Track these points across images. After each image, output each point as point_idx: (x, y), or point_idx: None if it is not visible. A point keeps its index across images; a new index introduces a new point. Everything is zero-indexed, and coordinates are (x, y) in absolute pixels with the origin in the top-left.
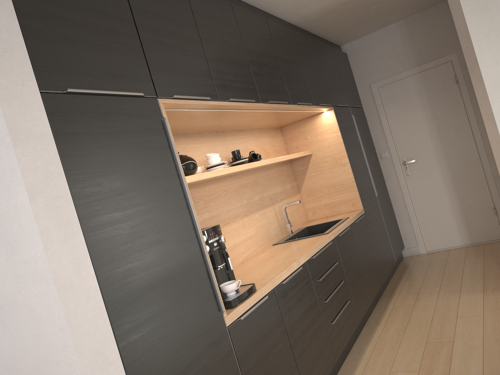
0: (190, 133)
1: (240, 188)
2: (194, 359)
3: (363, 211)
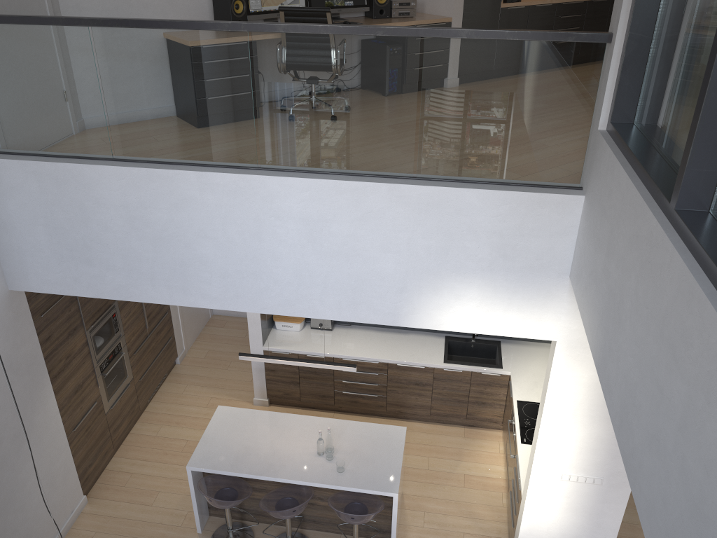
0: None
1: None
2: (484, 11)
3: None
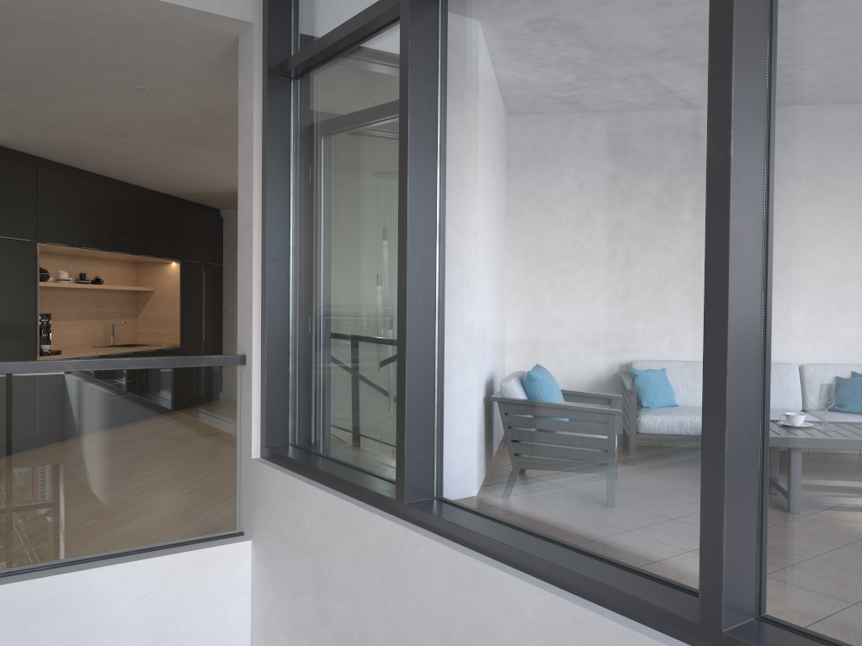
0: (53, 253)
1: (80, 299)
2: None
3: (178, 345)
